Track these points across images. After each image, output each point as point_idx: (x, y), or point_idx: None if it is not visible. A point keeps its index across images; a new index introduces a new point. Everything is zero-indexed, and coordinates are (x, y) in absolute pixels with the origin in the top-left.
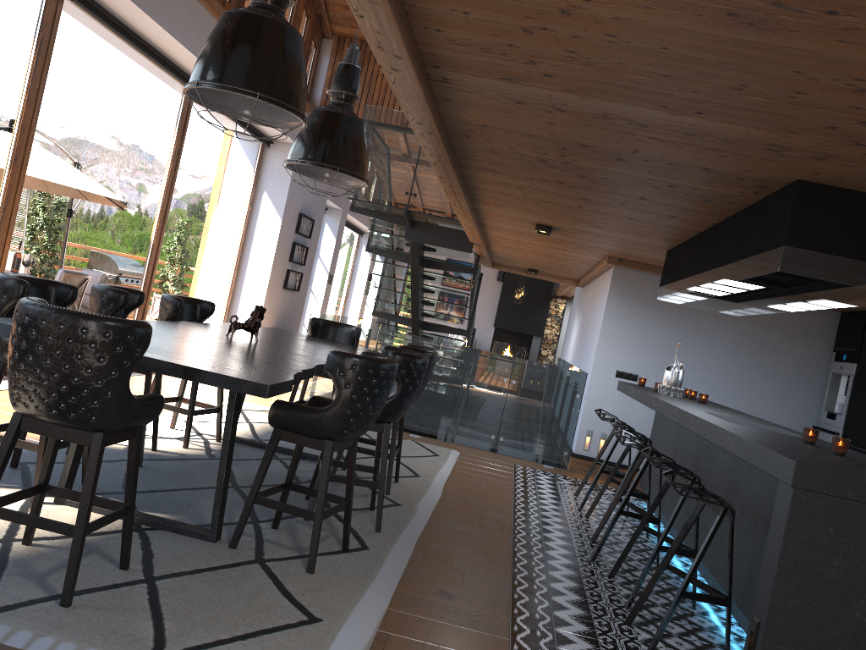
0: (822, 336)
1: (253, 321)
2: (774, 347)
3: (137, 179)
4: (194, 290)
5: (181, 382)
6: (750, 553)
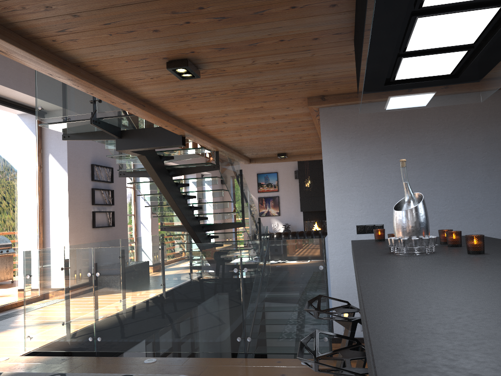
0: None
1: None
2: None
3: None
4: None
5: None
6: None
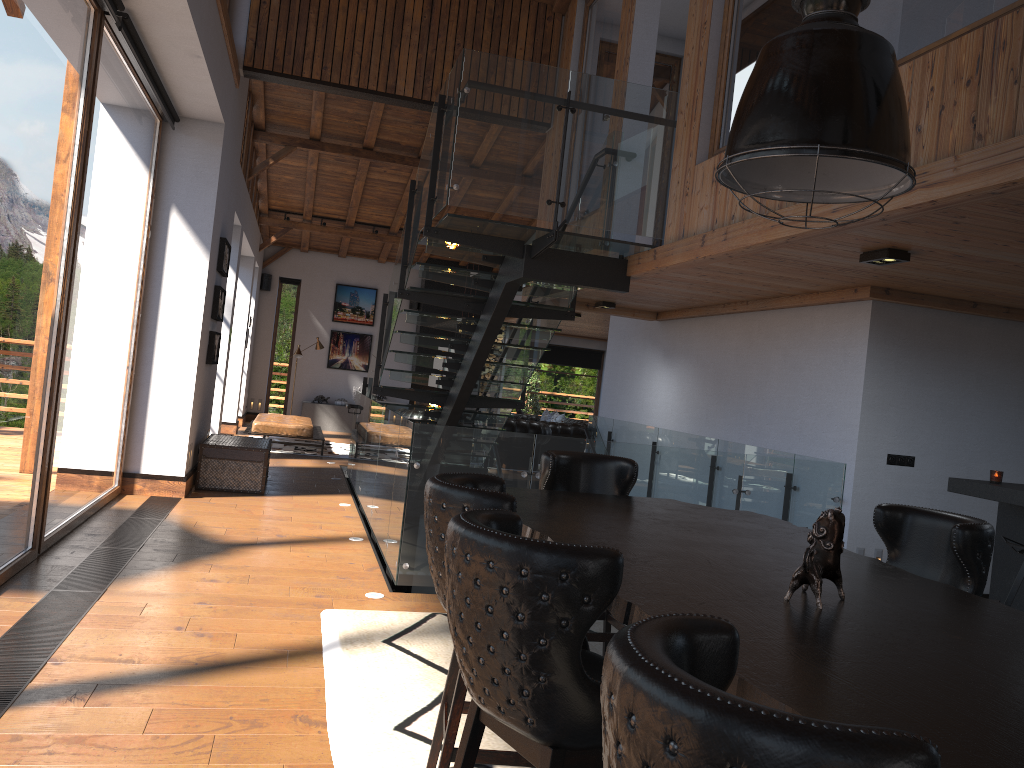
0: None
1: (834, 551)
2: None
3: (38, 195)
4: (96, 393)
5: (451, 668)
6: None
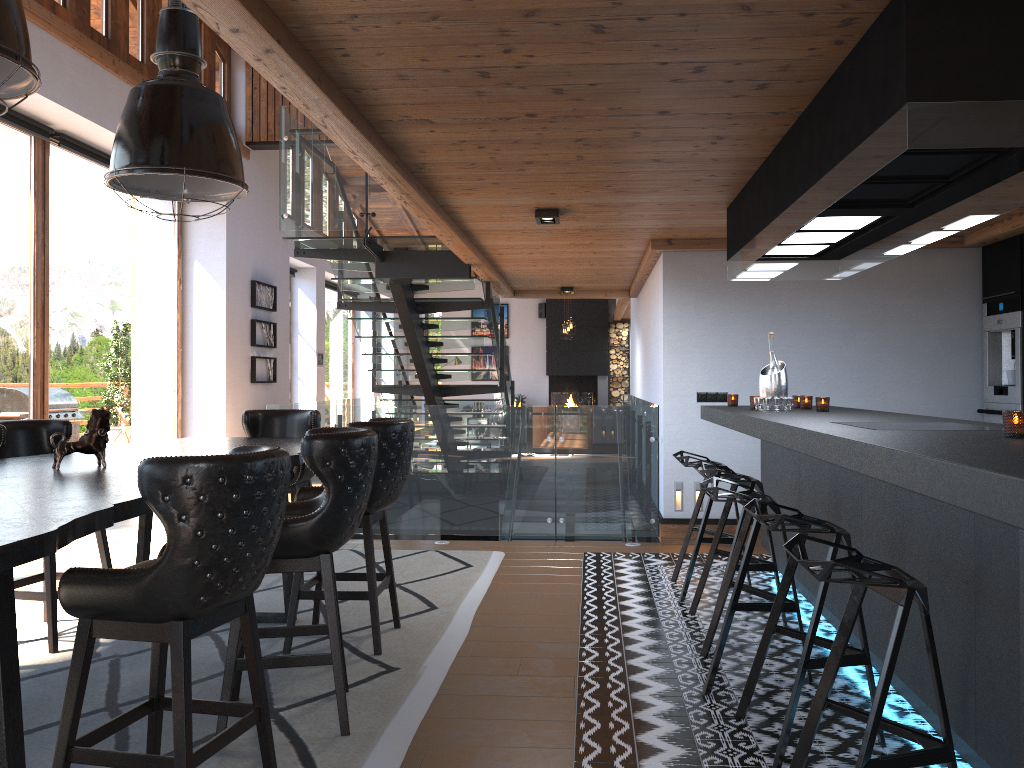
0: (963, 285)
1: (91, 435)
2: (902, 314)
3: None
4: (119, 410)
5: None
6: (957, 639)
